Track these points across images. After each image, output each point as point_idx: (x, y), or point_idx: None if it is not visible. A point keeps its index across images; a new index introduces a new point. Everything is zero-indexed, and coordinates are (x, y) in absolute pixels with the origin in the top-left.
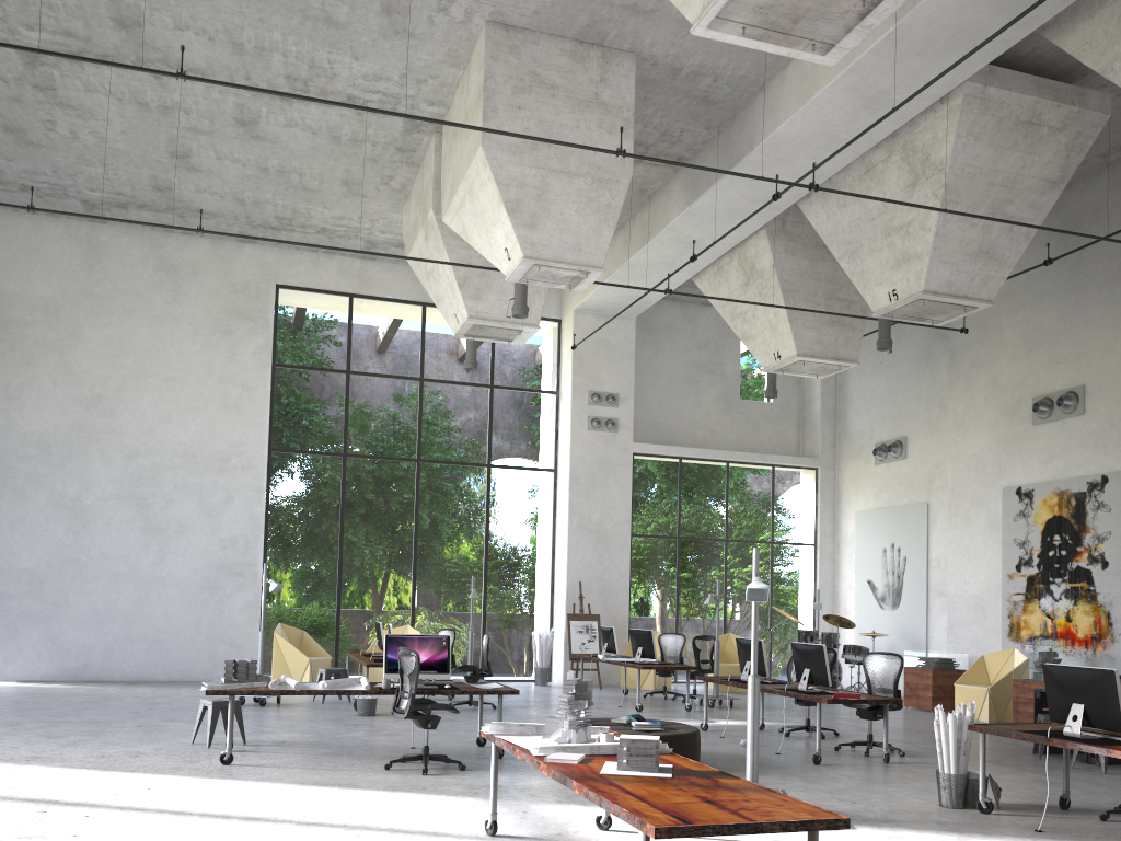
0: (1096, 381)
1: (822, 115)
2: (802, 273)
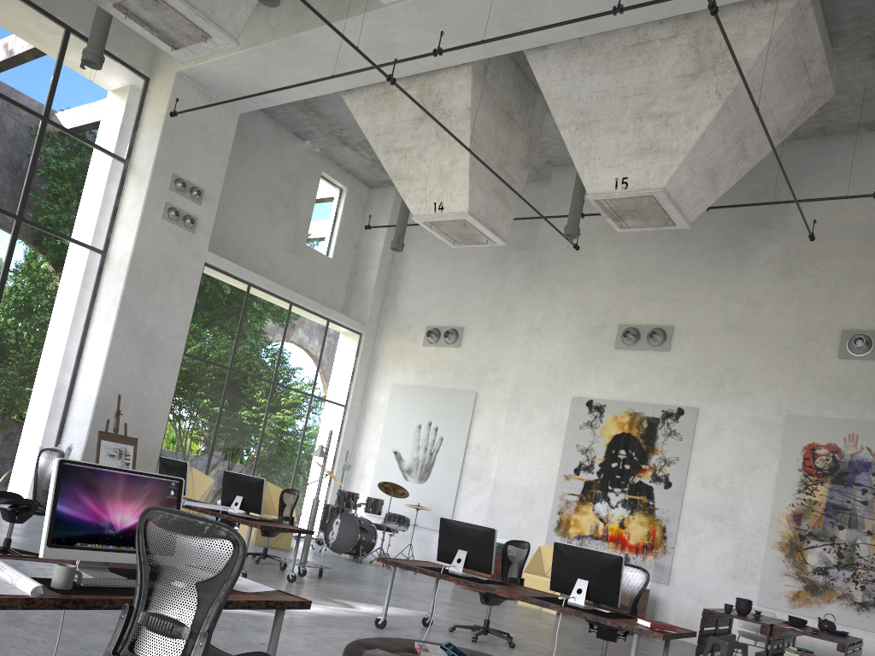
0: (686, 326)
1: None
2: (488, 131)
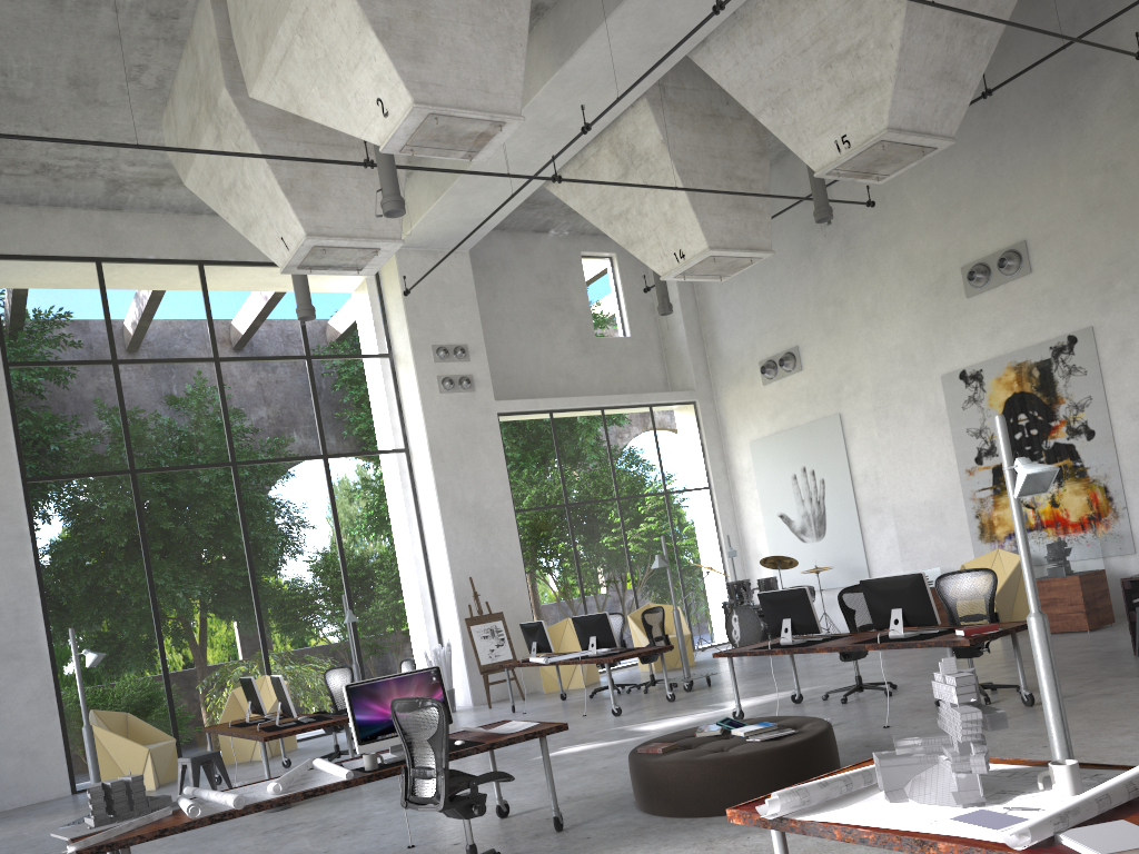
0: (1040, 233)
1: None
2: (696, 149)
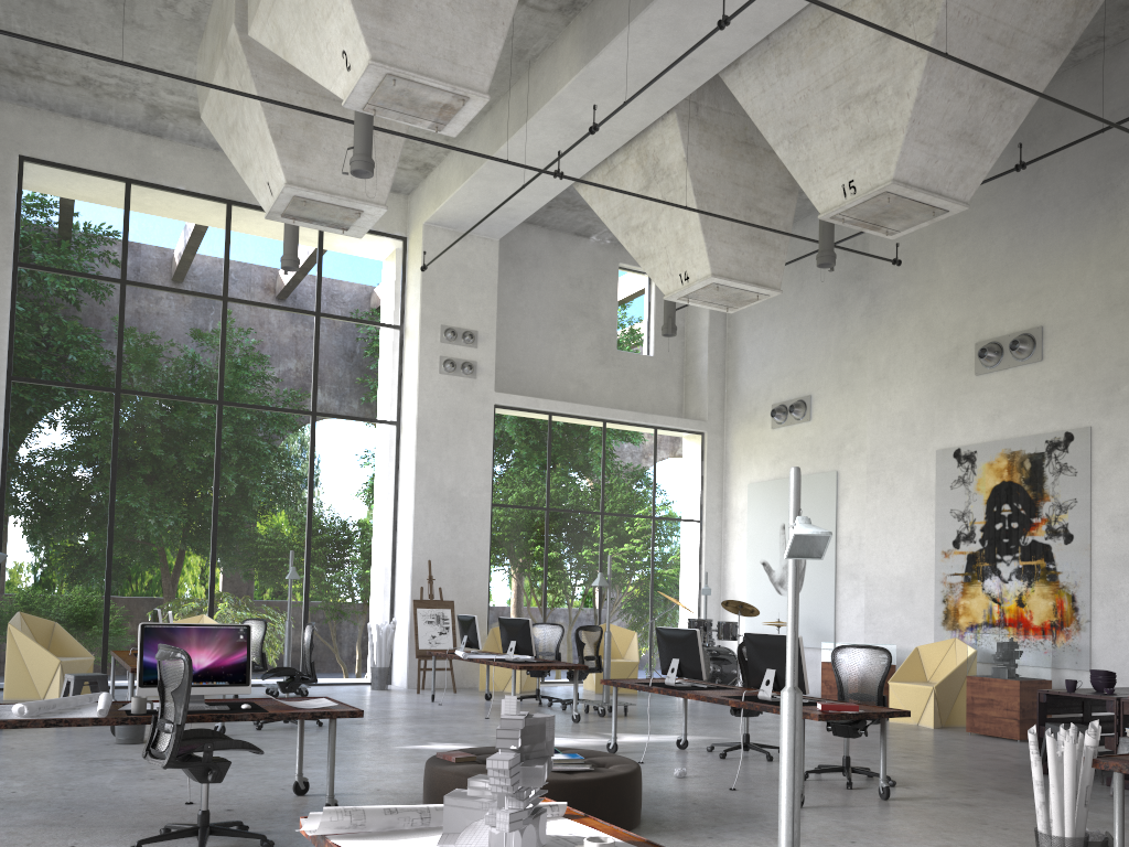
0: (1058, 321)
1: None
2: (719, 173)
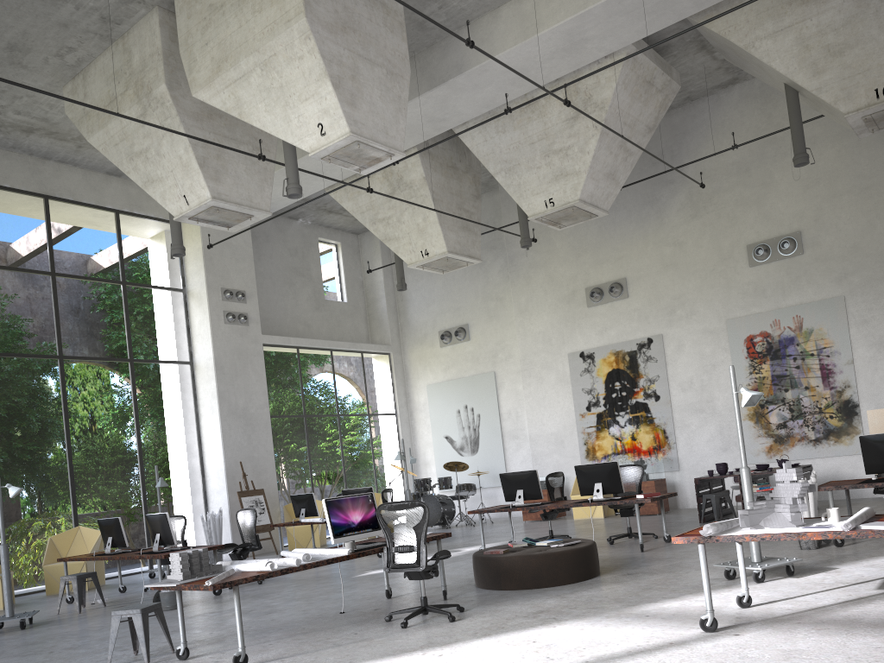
0: (634, 275)
1: (533, 51)
2: (442, 186)
